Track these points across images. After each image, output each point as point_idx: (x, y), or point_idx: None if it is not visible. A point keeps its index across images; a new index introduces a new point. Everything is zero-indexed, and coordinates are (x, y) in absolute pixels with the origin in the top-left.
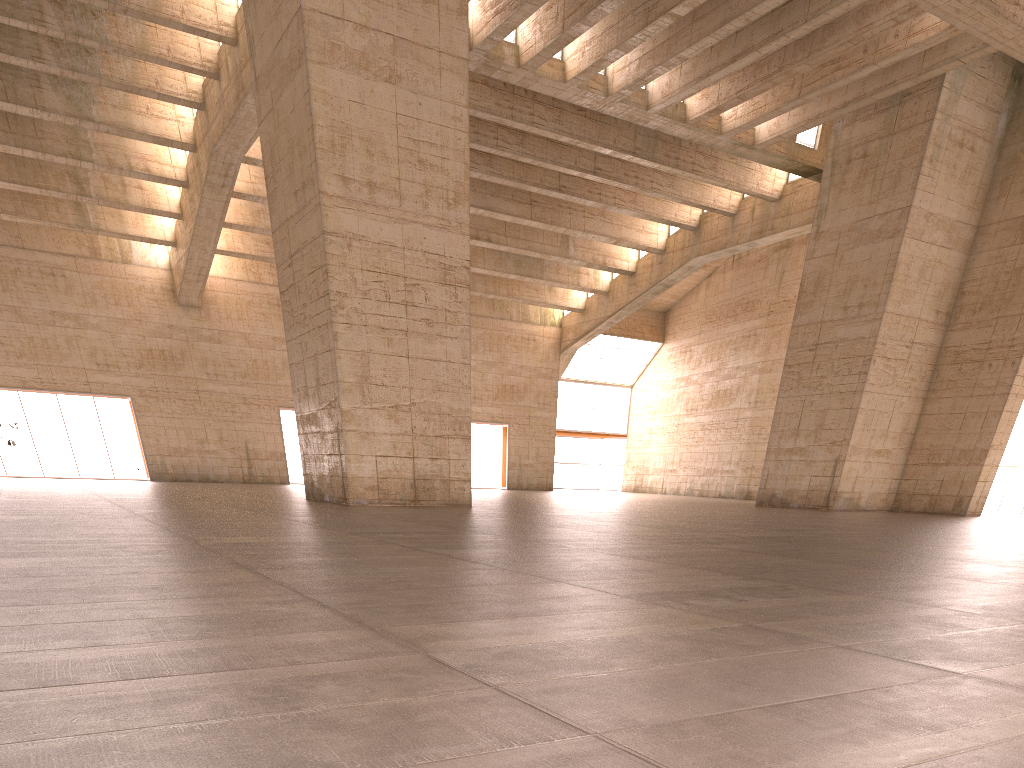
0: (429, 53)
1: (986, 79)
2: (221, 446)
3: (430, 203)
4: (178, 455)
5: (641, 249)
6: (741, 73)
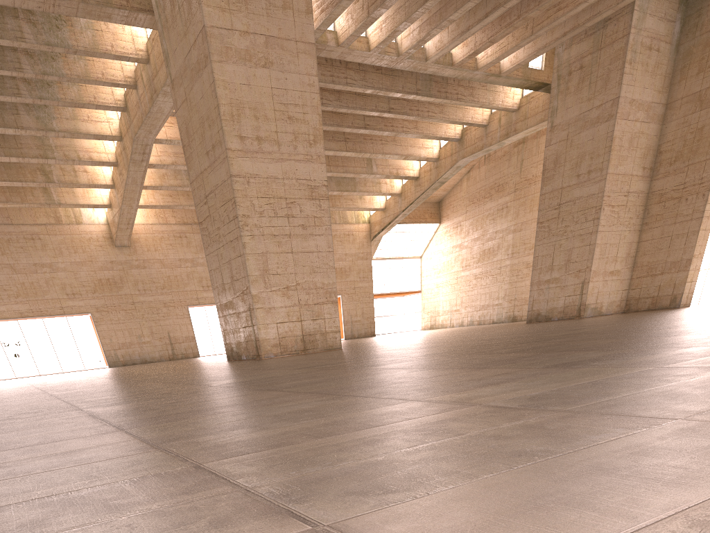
0: (289, 43)
1: None
2: (152, 337)
3: (298, 145)
4: (125, 348)
5: (422, 160)
6: (490, 24)
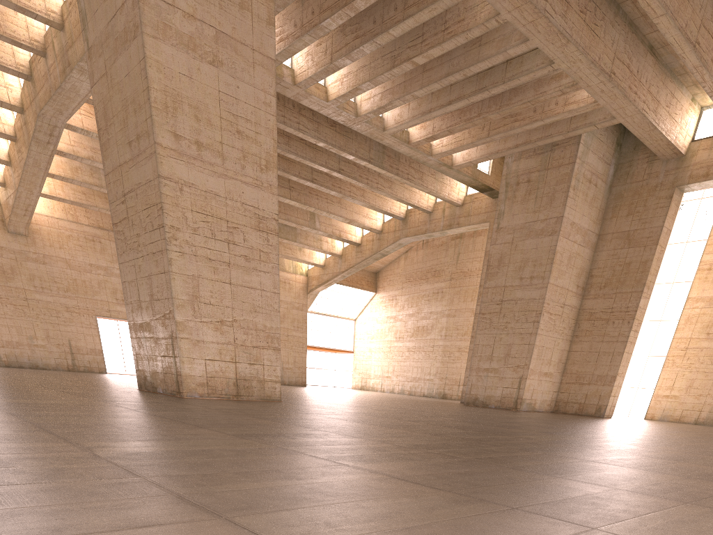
0: (245, 49)
1: (603, 142)
2: (48, 342)
3: (247, 166)
4: (10, 347)
5: (366, 229)
6: (450, 115)
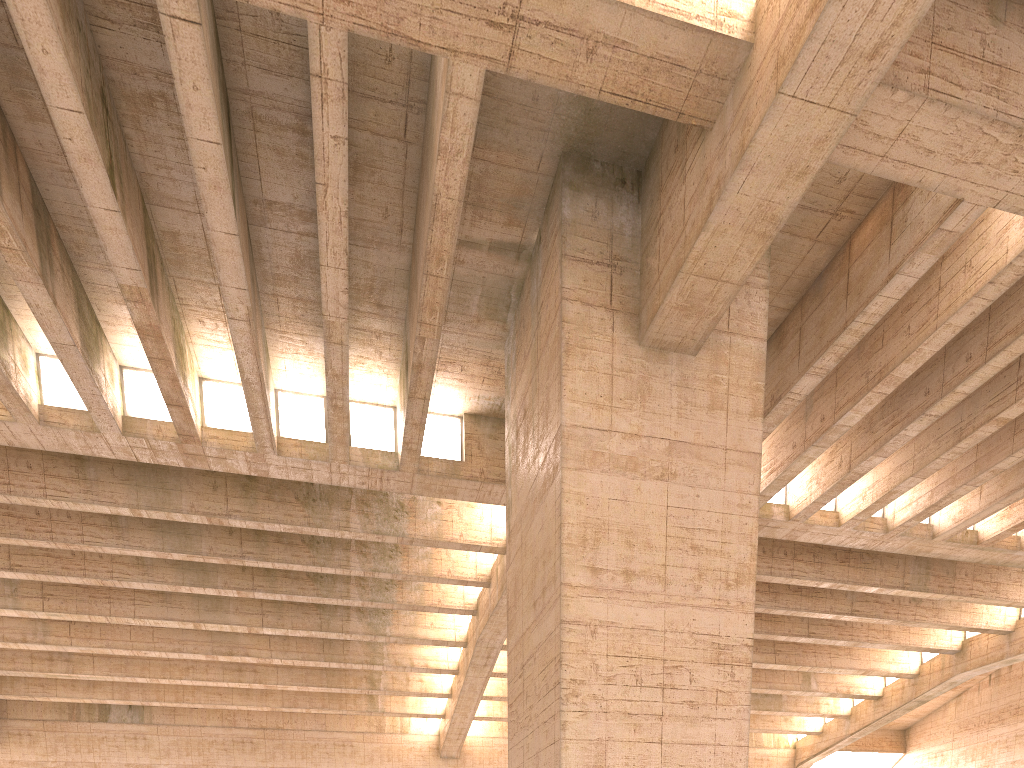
0: (712, 451)
1: None
2: None
3: (703, 585)
4: None
5: (891, 675)
6: None
